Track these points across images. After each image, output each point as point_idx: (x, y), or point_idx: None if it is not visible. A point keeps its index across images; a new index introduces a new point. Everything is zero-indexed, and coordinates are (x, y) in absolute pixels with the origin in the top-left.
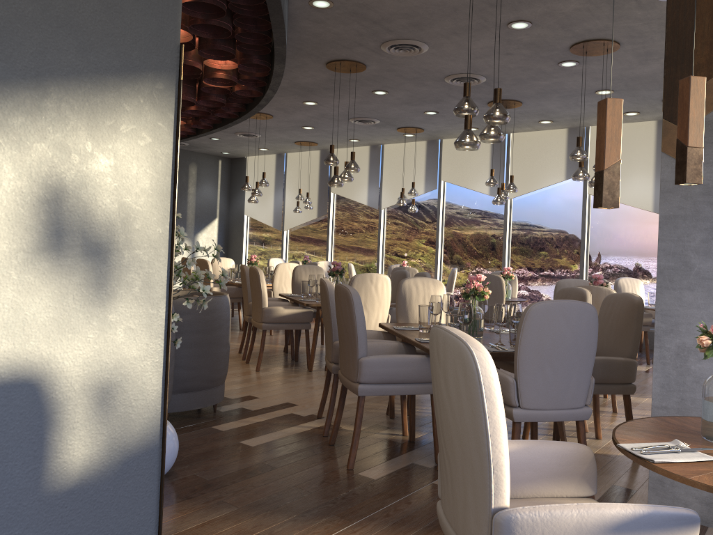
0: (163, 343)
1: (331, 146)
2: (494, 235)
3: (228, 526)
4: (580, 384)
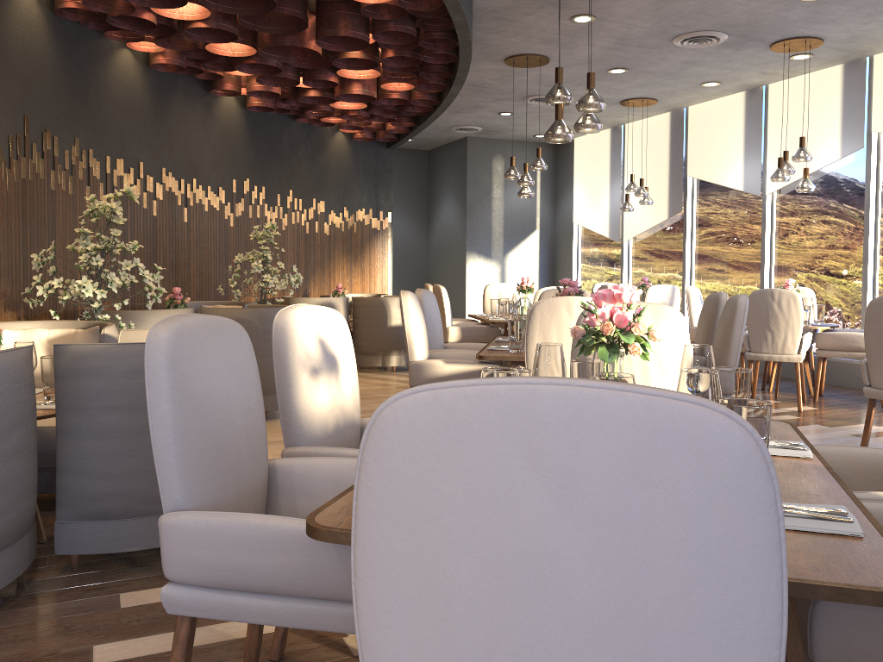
0: None
1: (557, 70)
2: None
3: None
4: None
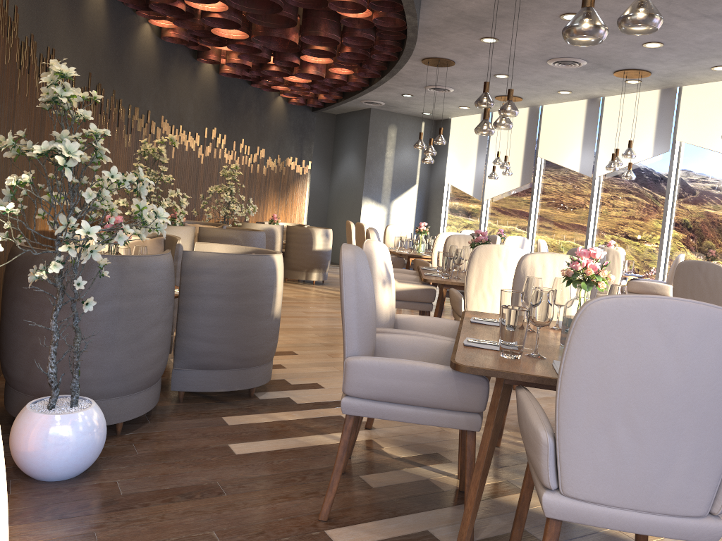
0: None
1: (485, 84)
2: None
3: None
4: (698, 470)
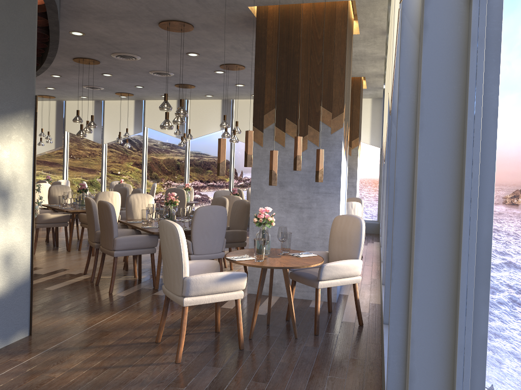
0: (31, 234)
1: (77, 111)
2: (179, 162)
3: (58, 320)
4: (219, 242)
